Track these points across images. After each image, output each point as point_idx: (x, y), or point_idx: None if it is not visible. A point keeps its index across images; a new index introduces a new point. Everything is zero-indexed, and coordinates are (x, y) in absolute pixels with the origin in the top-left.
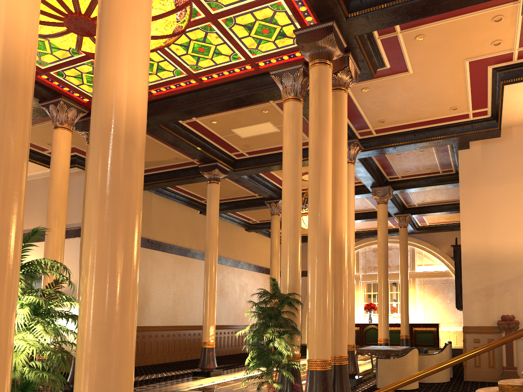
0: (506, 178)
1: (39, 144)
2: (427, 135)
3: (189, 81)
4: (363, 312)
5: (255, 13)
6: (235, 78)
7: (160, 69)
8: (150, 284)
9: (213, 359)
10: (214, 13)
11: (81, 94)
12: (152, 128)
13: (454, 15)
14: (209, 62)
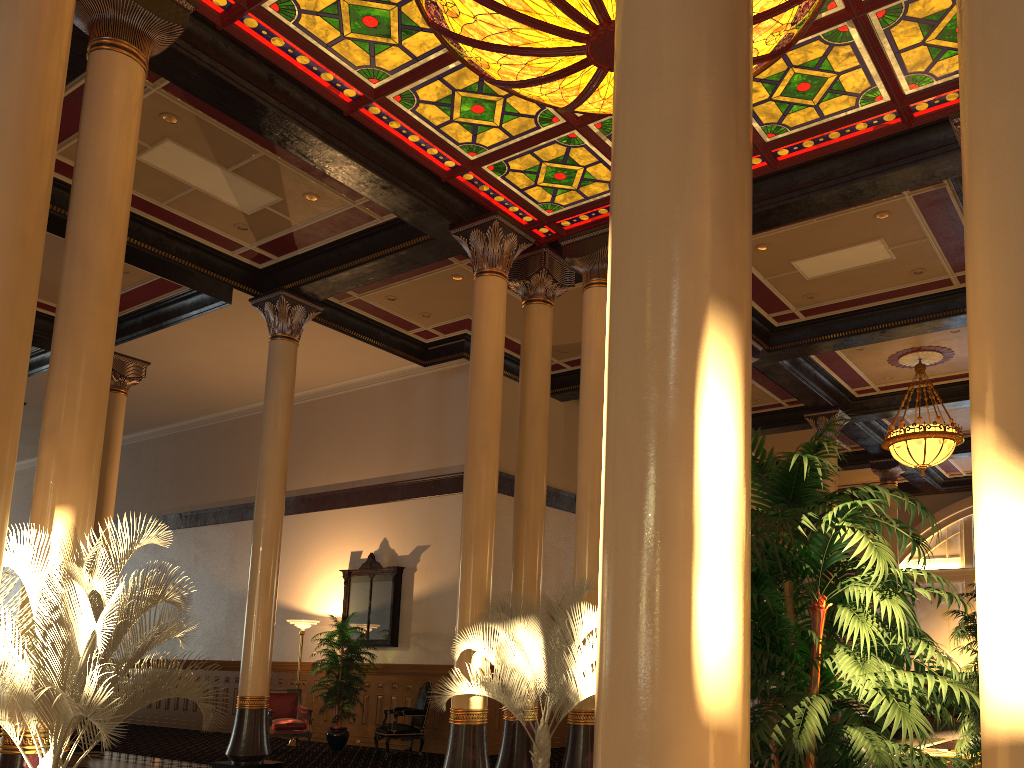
0: None
1: (406, 316)
2: None
3: None
4: None
5: None
6: (851, 144)
7: None
8: None
9: None
10: None
11: (524, 207)
12: None
13: None
14: (809, 114)
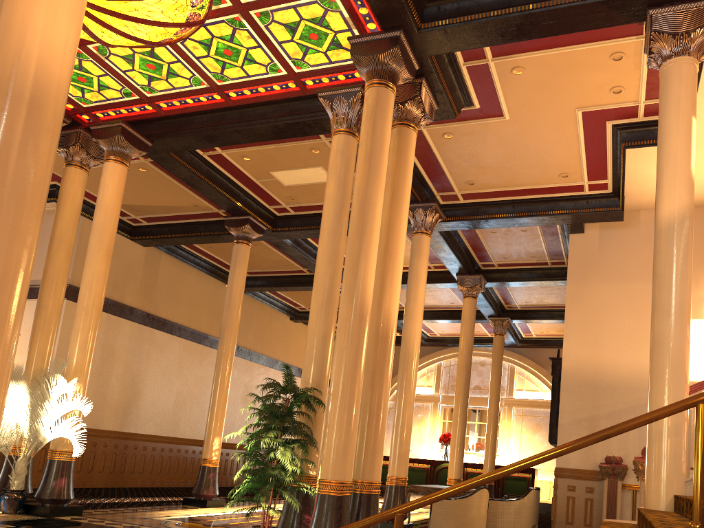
0: (628, 276)
1: None
2: (530, 208)
3: (211, 95)
4: (440, 446)
5: (300, 8)
6: (273, 98)
7: (172, 73)
8: (144, 375)
9: (214, 483)
10: (245, 1)
11: None
12: (160, 157)
13: (561, 44)
14: (239, 71)
